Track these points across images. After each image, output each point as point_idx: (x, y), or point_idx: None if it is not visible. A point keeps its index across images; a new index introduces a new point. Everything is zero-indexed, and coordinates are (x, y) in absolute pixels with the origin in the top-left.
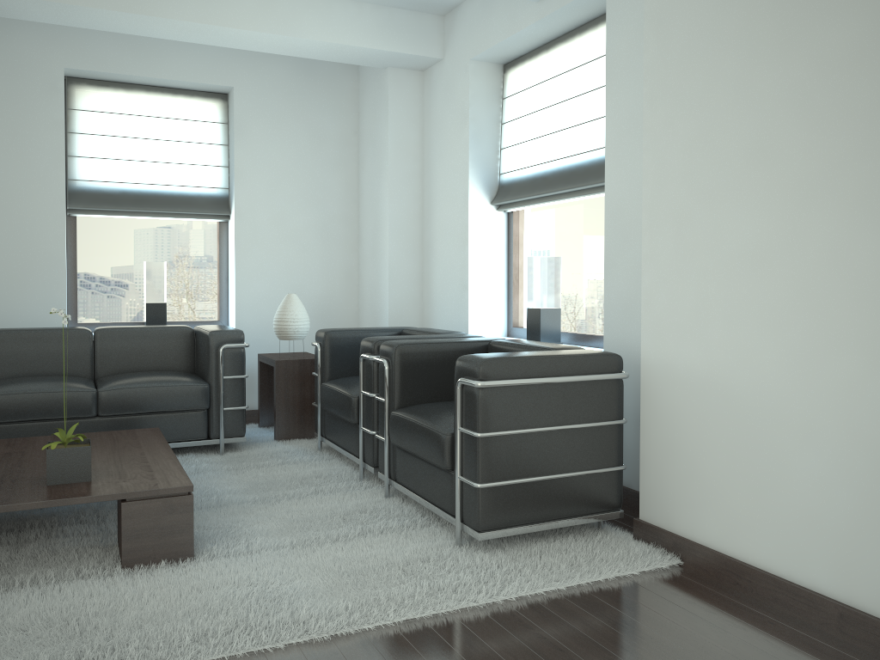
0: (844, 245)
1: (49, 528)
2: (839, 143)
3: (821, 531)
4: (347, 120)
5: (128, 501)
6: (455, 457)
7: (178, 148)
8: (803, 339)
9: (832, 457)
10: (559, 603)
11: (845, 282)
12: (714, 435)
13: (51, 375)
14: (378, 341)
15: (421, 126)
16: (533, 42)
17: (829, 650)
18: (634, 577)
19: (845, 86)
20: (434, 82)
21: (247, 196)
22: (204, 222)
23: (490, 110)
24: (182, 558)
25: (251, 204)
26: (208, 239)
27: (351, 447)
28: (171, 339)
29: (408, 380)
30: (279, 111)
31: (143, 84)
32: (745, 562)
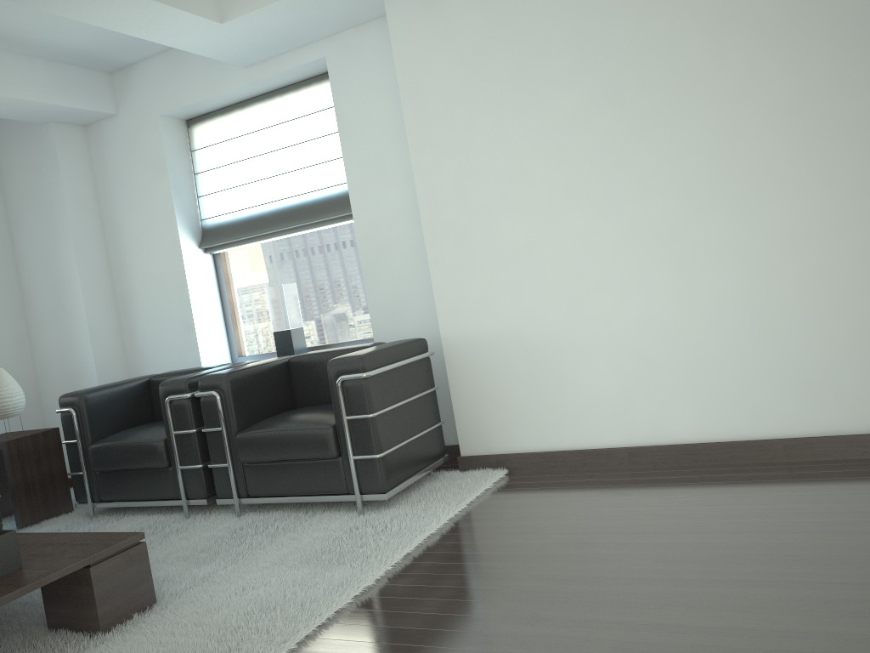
0: (589, 231)
1: None
2: (574, 170)
3: (606, 409)
4: None
5: (93, 565)
6: (347, 442)
7: None
8: (571, 293)
9: (605, 361)
10: (476, 513)
11: (593, 253)
12: (516, 374)
13: None
14: (188, 379)
15: (93, 181)
16: (229, 101)
17: (635, 473)
18: (493, 487)
19: (572, 136)
20: (106, 136)
21: None
22: None
23: (183, 162)
24: (149, 606)
25: None
26: None
27: (159, 493)
28: None
29: (241, 403)
30: None
31: None
32: (556, 450)
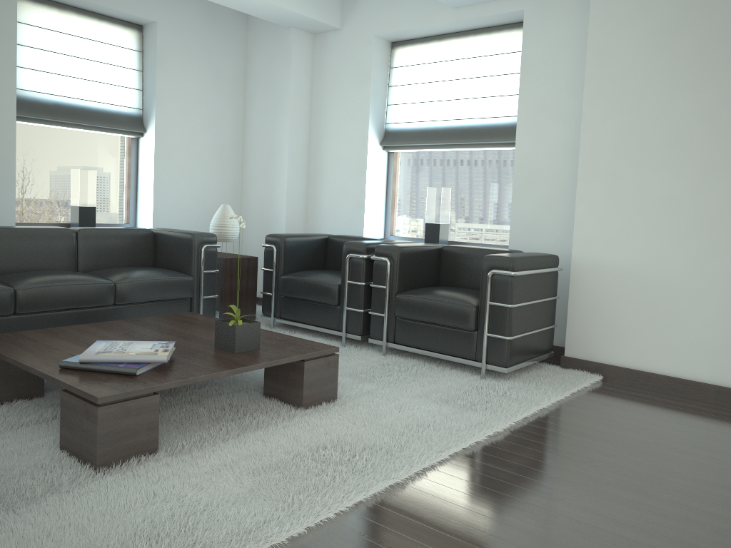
0: None
1: (185, 391)
2: None
3: (705, 349)
4: (238, 62)
5: (306, 360)
6: (485, 321)
7: (102, 69)
8: (700, 248)
9: (715, 310)
10: (579, 402)
11: (730, 218)
12: (631, 302)
13: (43, 269)
14: (367, 244)
15: (311, 77)
16: (431, 33)
17: (720, 408)
18: (591, 387)
19: None
20: (328, 45)
21: (164, 118)
22: (118, 136)
23: (382, 75)
24: (332, 400)
25: (167, 125)
26: (120, 152)
27: (325, 323)
28: (137, 240)
29: (404, 272)
30: (190, 48)
31: (73, 6)
32: (650, 372)
